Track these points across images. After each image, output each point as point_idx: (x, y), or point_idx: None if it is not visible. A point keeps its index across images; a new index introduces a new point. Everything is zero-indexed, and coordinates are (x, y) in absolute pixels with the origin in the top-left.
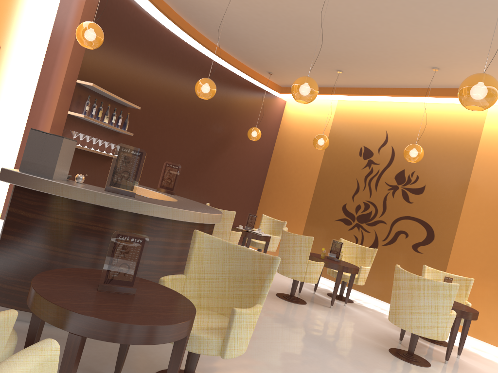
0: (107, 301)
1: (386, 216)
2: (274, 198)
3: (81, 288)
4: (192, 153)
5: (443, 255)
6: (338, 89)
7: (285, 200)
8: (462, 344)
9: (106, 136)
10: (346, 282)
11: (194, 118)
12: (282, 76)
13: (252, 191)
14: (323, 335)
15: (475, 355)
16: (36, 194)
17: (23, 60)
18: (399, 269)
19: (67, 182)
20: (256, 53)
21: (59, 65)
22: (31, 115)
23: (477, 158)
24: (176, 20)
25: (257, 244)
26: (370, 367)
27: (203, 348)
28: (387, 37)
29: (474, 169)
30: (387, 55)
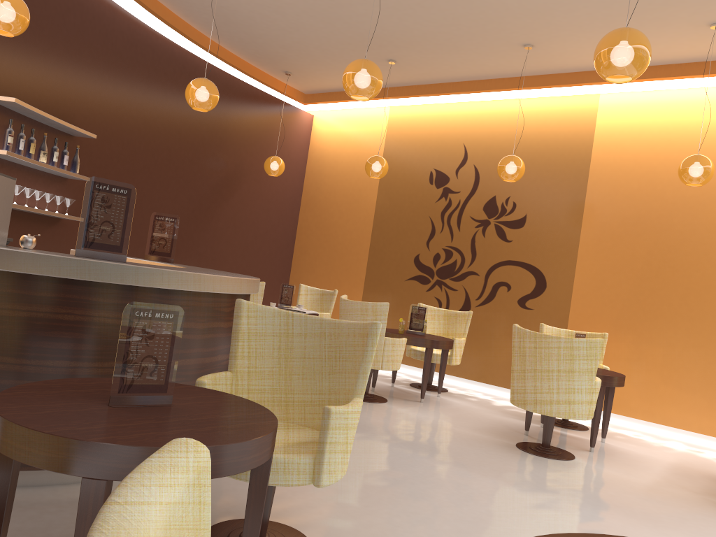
0: (133, 419)
1: (478, 264)
2: (313, 260)
3: (82, 405)
4: (184, 203)
5: (561, 308)
6: (389, 89)
7: (330, 260)
8: (606, 422)
9: (45, 185)
10: (435, 364)
11: (180, 149)
12: (306, 77)
13: (278, 252)
14: (425, 440)
15: (621, 436)
16: None
17: None
18: (519, 329)
19: (9, 247)
20: (266, 42)
21: None
22: None
23: (592, 168)
24: None
25: None
26: (501, 472)
27: (286, 477)
28: (462, 1)
29: (589, 184)
30: (462, 30)
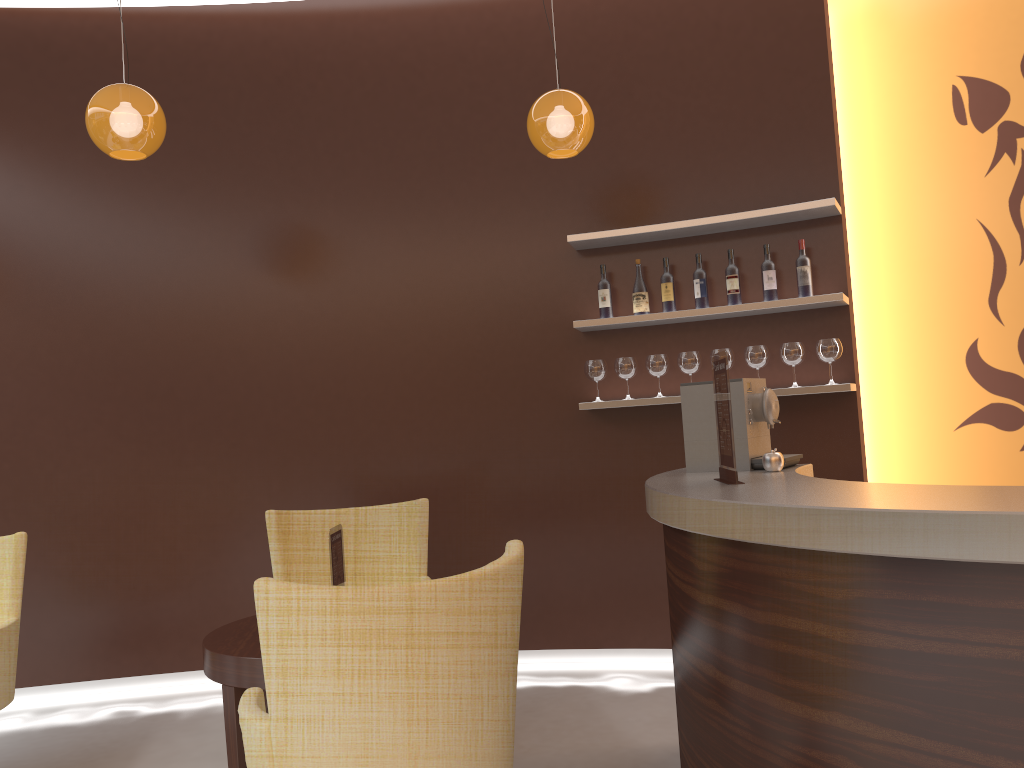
0: None
1: None
2: None
3: None
4: None
5: None
6: None
7: None
8: None
9: None
10: None
11: None
12: None
13: None
14: None
15: None
16: None
17: None
18: None
19: (703, 473)
20: None
21: None
22: None
23: None
24: None
25: None
26: None
27: None
28: None
29: None
30: None
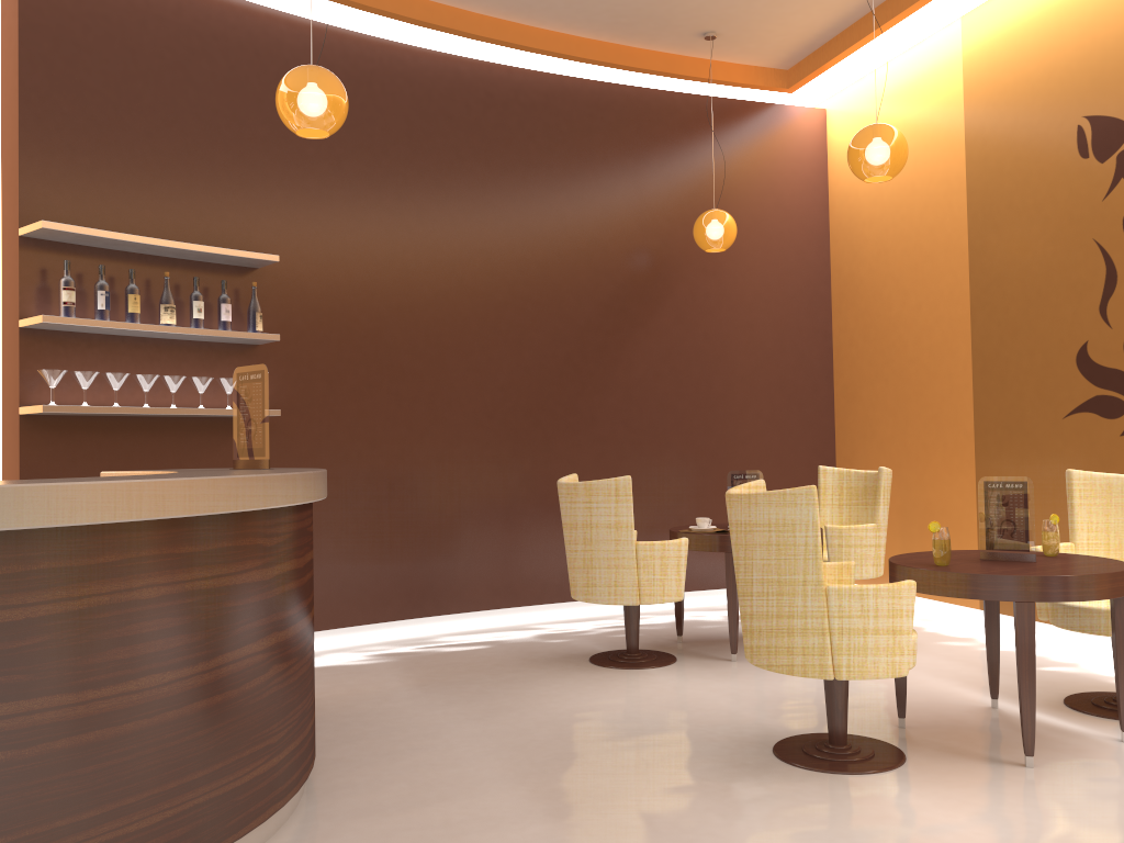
0: None
1: None
2: (869, 410)
3: None
4: (543, 346)
5: None
6: None
7: (899, 403)
8: None
9: (206, 365)
10: None
11: (513, 248)
12: (749, 30)
13: (795, 407)
14: None
15: None
16: None
17: None
18: None
19: None
20: None
21: None
22: None
23: None
24: None
25: None
26: None
27: None
28: None
29: None
30: None
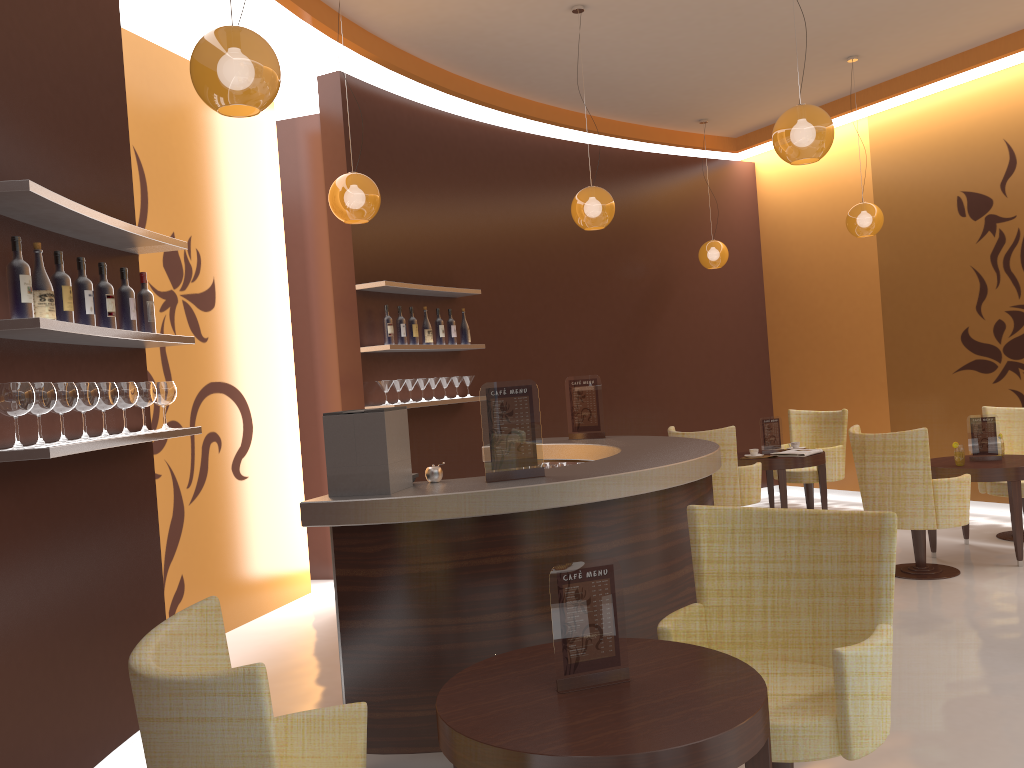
0: (586, 711)
1: None
2: (800, 369)
3: (528, 696)
4: (604, 337)
5: None
6: (859, 94)
7: (826, 364)
8: None
9: (438, 367)
10: None
11: (584, 270)
12: (729, 118)
13: (747, 369)
14: None
15: None
16: (373, 531)
17: (255, 287)
18: None
19: (416, 490)
20: (662, 95)
21: (314, 269)
22: (299, 377)
23: None
24: (489, 99)
25: (800, 474)
26: None
27: (800, 749)
28: None
29: None
30: None
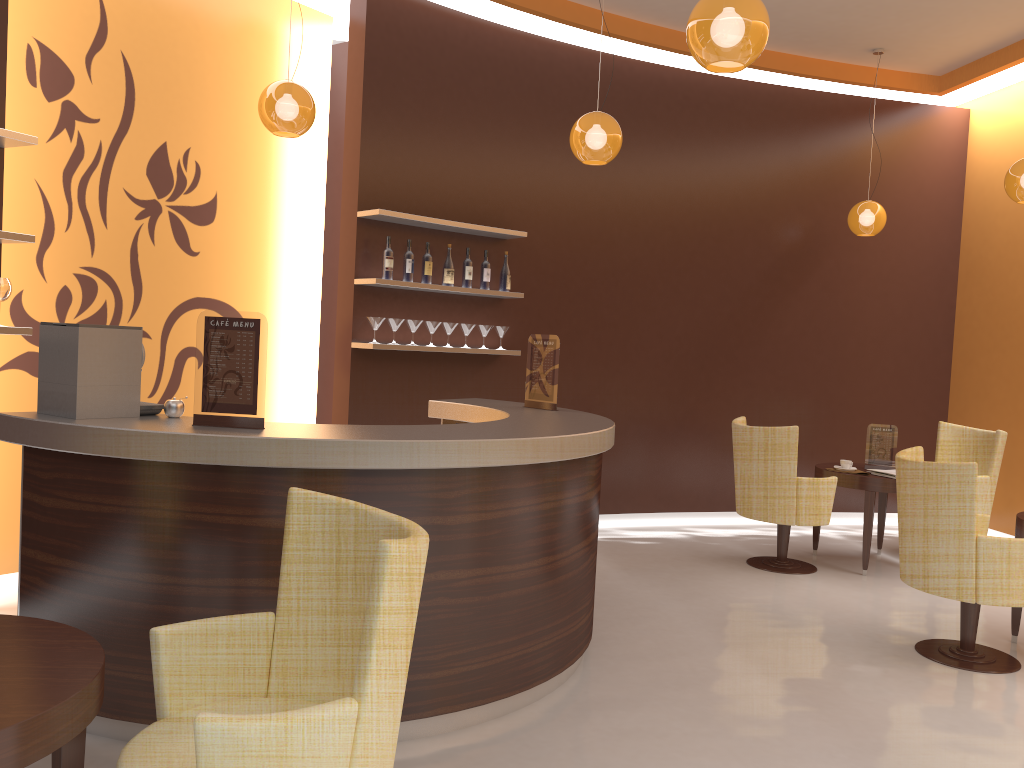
0: None
1: None
2: (984, 374)
3: None
4: (712, 305)
5: None
6: None
7: (1014, 372)
8: None
9: (468, 313)
10: None
11: (695, 224)
12: (914, 48)
13: (916, 366)
14: None
15: None
16: (49, 456)
17: (276, 207)
18: None
19: (113, 420)
20: (799, 14)
21: None
22: None
23: None
24: (572, 16)
25: None
26: None
27: None
28: None
29: None
30: None
